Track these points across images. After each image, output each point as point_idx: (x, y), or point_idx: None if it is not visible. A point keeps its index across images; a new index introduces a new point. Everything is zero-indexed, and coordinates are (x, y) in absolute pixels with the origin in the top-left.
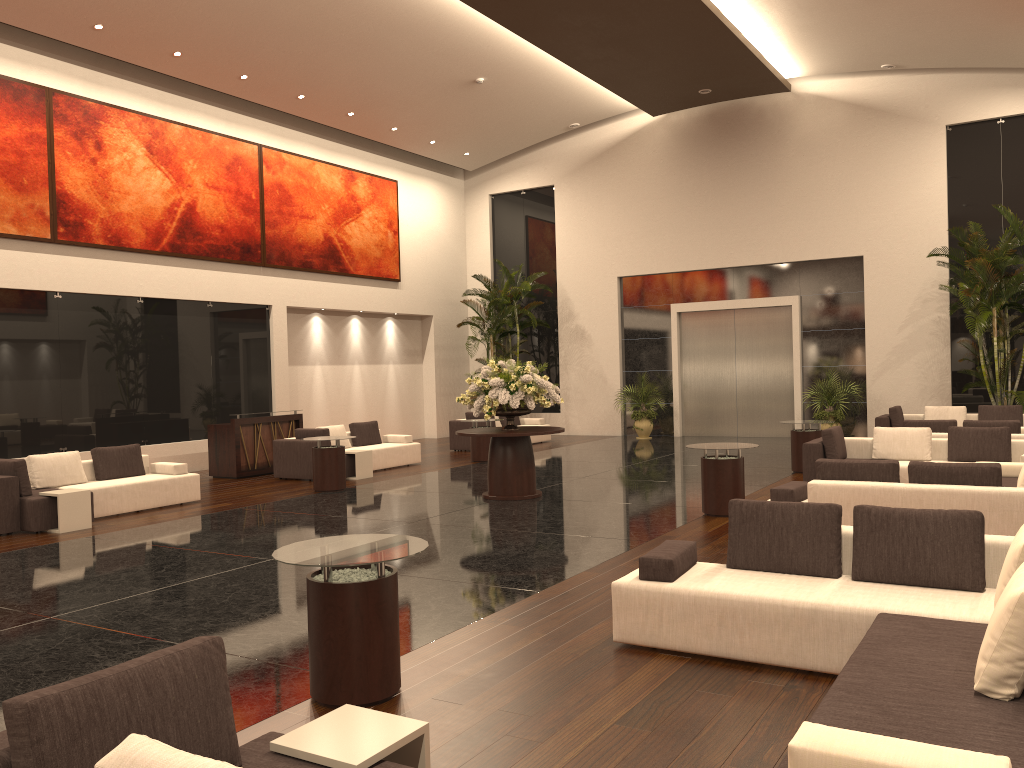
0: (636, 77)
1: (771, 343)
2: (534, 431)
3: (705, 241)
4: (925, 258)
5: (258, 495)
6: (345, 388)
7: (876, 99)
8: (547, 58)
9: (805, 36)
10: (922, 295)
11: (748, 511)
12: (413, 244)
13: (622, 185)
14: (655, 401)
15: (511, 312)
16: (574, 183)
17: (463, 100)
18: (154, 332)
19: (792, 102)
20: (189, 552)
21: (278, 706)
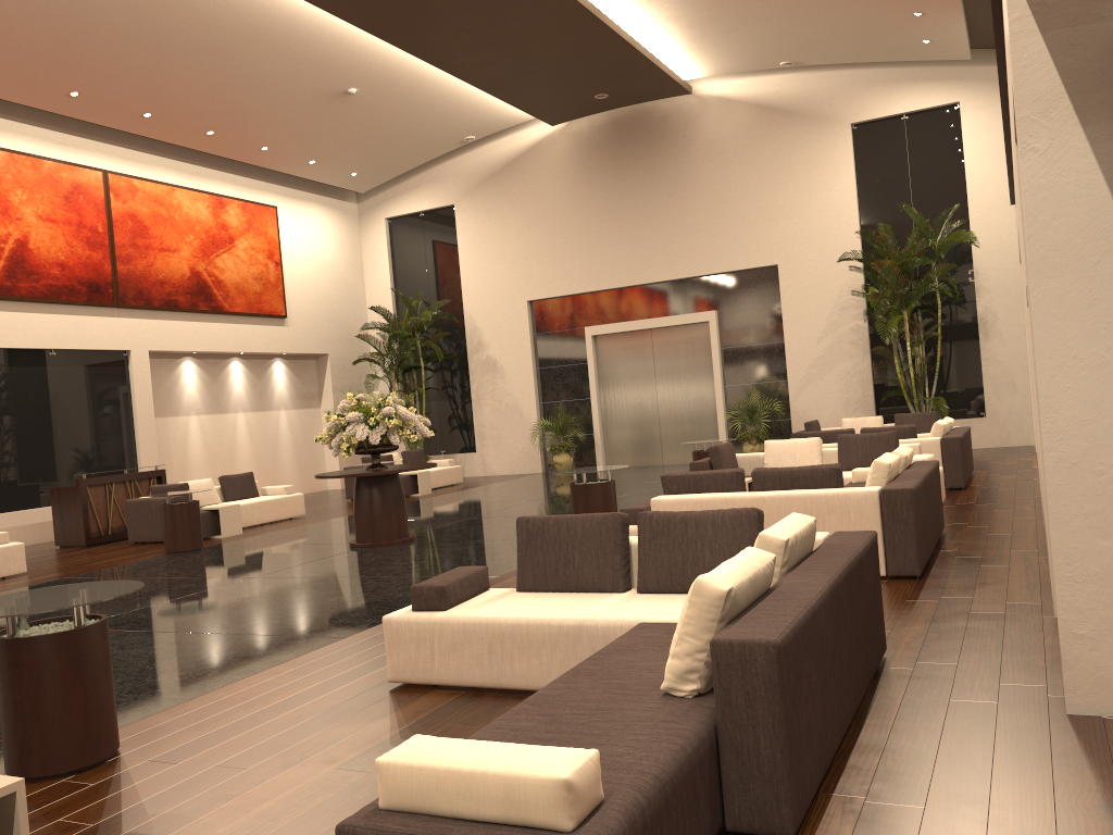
0: (523, 83)
1: (691, 363)
2: (399, 468)
3: (616, 257)
4: (839, 264)
5: (99, 562)
6: (228, 439)
7: (780, 99)
8: (423, 64)
9: (694, 33)
10: (839, 303)
11: (535, 528)
12: (300, 276)
13: (526, 201)
14: (573, 433)
15: (415, 345)
16: (475, 201)
17: (338, 114)
18: None
19: (696, 105)
20: None
21: None
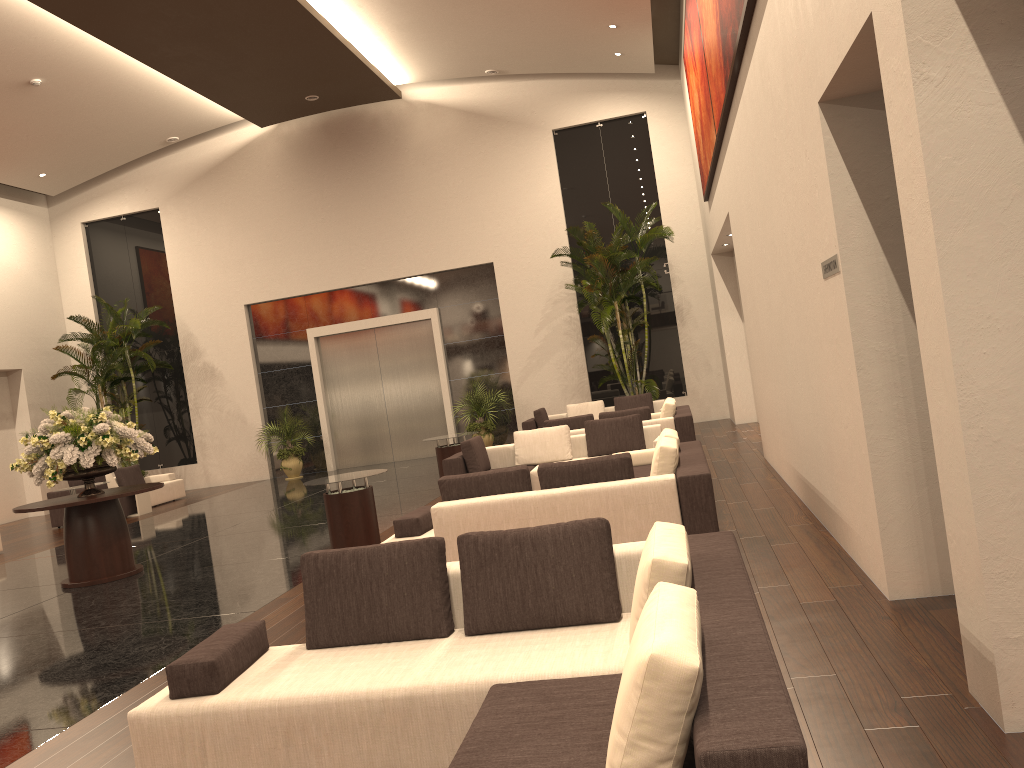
0: (231, 80)
1: (416, 360)
2: (120, 492)
3: (335, 259)
4: (550, 260)
5: None
6: None
7: (486, 106)
8: (118, 56)
9: (405, 36)
10: (552, 297)
11: (326, 566)
12: None
13: (237, 204)
14: (302, 436)
15: (123, 355)
16: (182, 204)
17: (20, 107)
18: None
19: (405, 110)
20: None
21: None
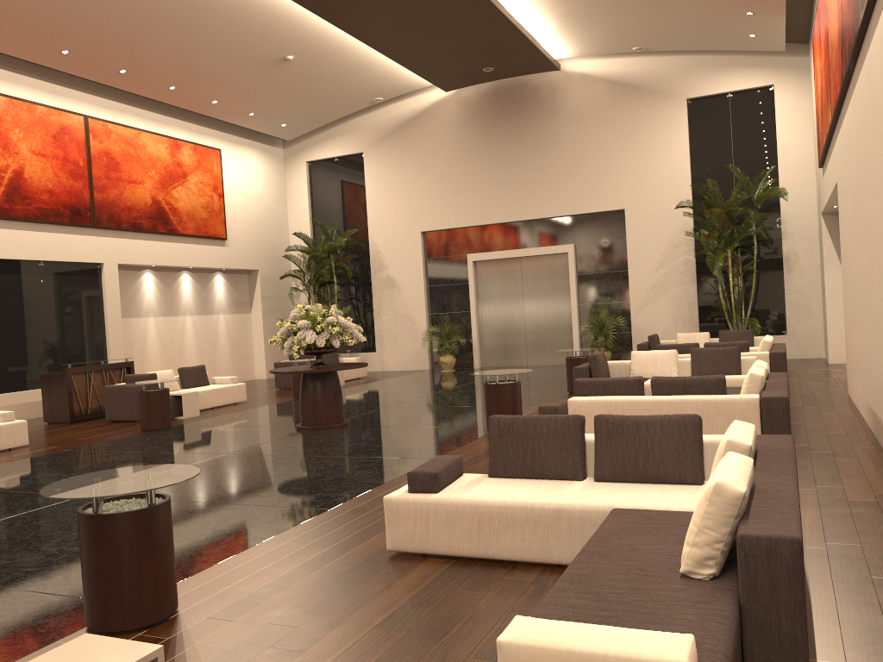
0: (428, 56)
1: (552, 285)
2: (340, 367)
3: (494, 199)
4: (674, 210)
5: (87, 437)
6: (178, 337)
7: (630, 77)
8: (348, 38)
9: (569, 22)
10: (673, 241)
11: (505, 425)
12: (238, 206)
13: (422, 152)
14: (456, 338)
15: (329, 265)
16: (380, 150)
17: (276, 76)
18: None
19: (562, 79)
20: (4, 494)
21: (51, 637)
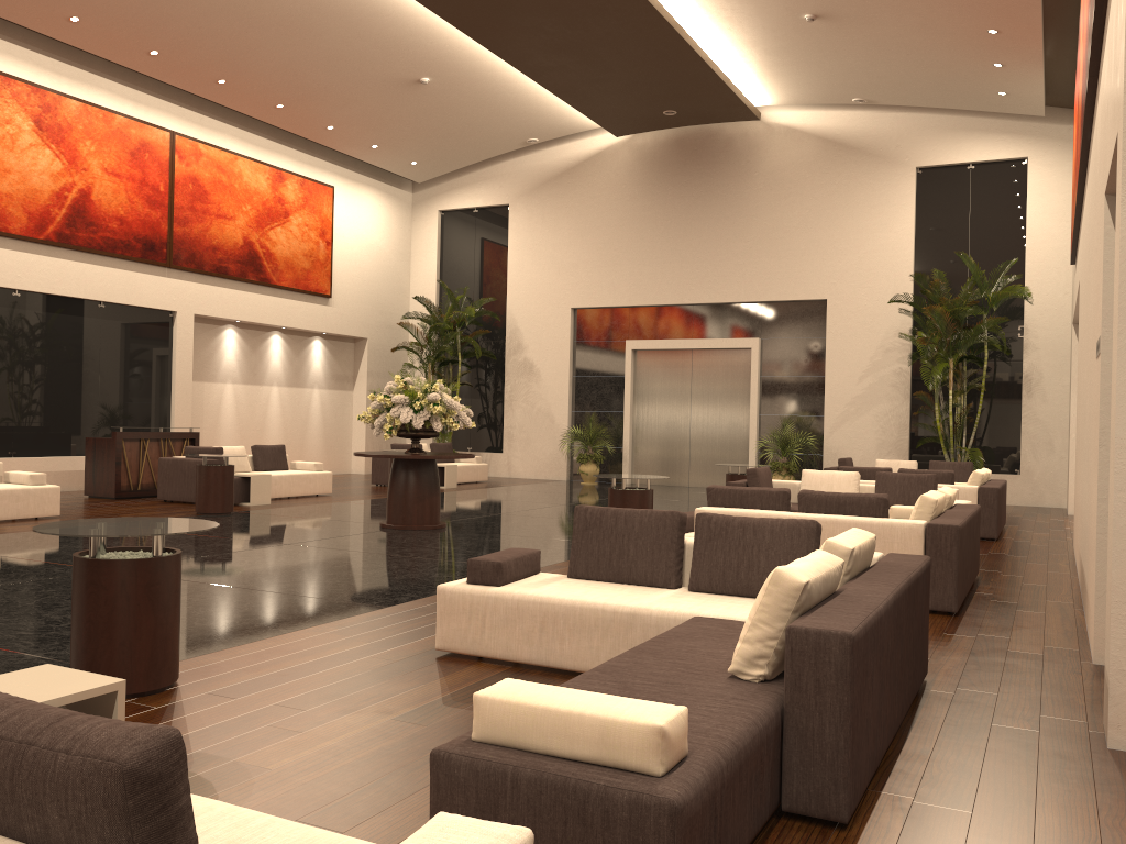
0: (595, 91)
1: (728, 388)
2: (439, 455)
3: (665, 274)
4: (889, 305)
5: (130, 514)
6: (260, 411)
7: (847, 135)
8: (498, 62)
9: (771, 60)
10: (884, 344)
11: (592, 517)
12: (349, 258)
13: (581, 209)
14: (603, 444)
15: (454, 339)
16: (530, 204)
17: (407, 101)
18: (32, 330)
19: (762, 132)
20: (17, 560)
21: None
